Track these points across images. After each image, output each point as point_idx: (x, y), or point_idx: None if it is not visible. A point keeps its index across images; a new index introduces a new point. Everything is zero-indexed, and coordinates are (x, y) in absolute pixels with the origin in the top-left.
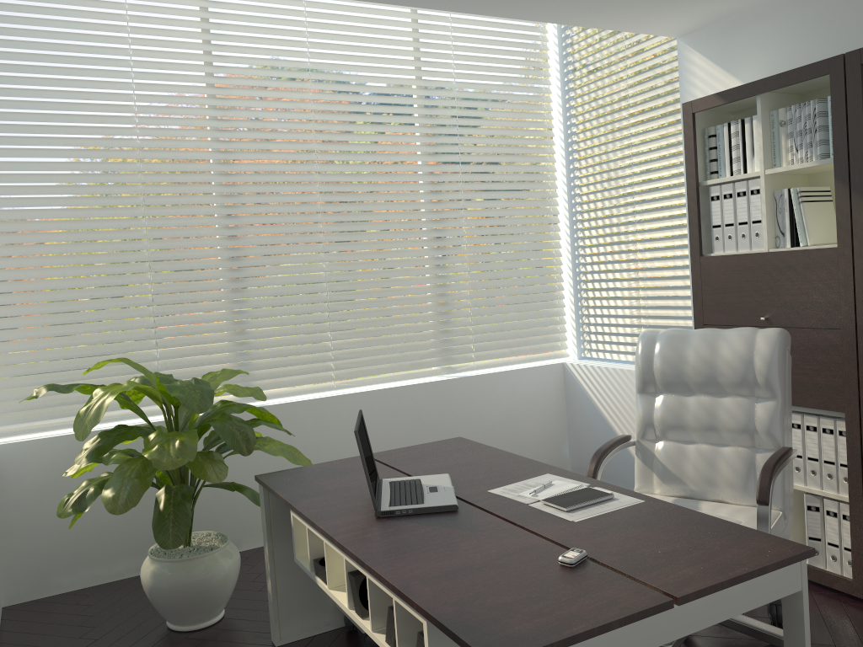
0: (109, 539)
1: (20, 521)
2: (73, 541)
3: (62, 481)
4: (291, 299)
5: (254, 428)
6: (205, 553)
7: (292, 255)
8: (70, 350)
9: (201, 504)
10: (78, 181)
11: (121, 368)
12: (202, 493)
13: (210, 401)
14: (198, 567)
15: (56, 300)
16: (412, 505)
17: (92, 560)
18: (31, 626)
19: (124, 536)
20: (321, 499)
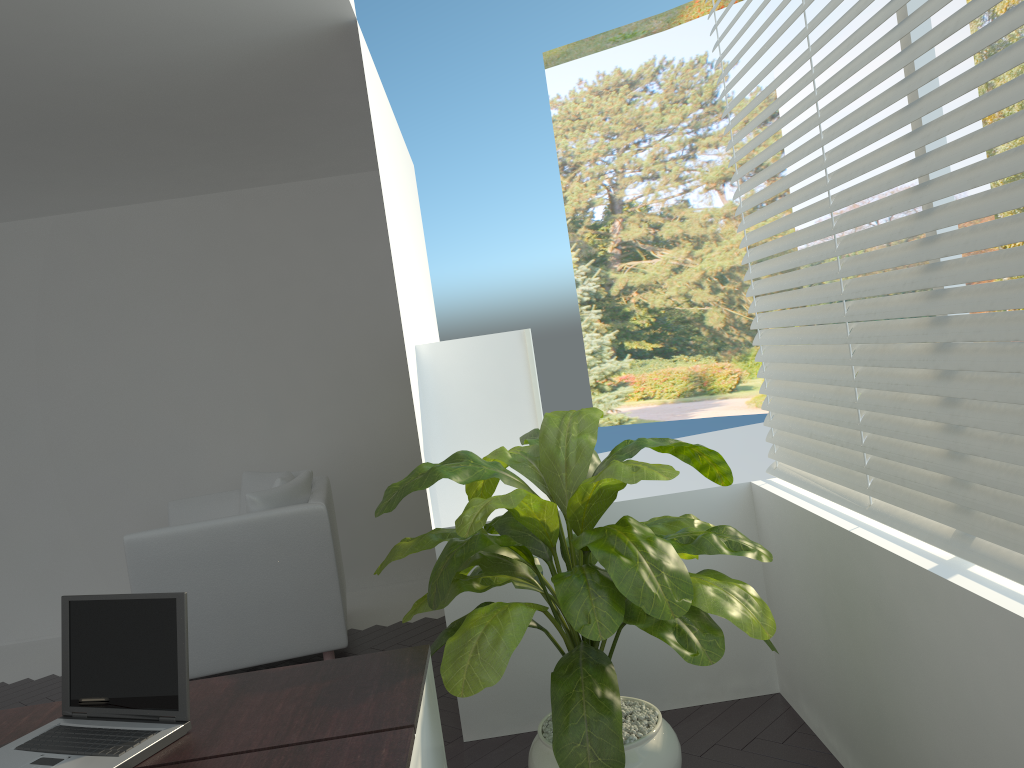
0: (823, 685)
1: (774, 594)
2: (802, 657)
3: (787, 563)
4: (1014, 291)
5: (929, 619)
6: (540, 736)
7: (1015, 149)
8: (803, 367)
9: (886, 719)
10: (771, 91)
11: (836, 411)
12: (886, 700)
13: (394, 505)
14: (533, 746)
15: (780, 289)
16: (24, 739)
17: (815, 701)
18: (699, 720)
19: (832, 693)
20: (214, 691)
